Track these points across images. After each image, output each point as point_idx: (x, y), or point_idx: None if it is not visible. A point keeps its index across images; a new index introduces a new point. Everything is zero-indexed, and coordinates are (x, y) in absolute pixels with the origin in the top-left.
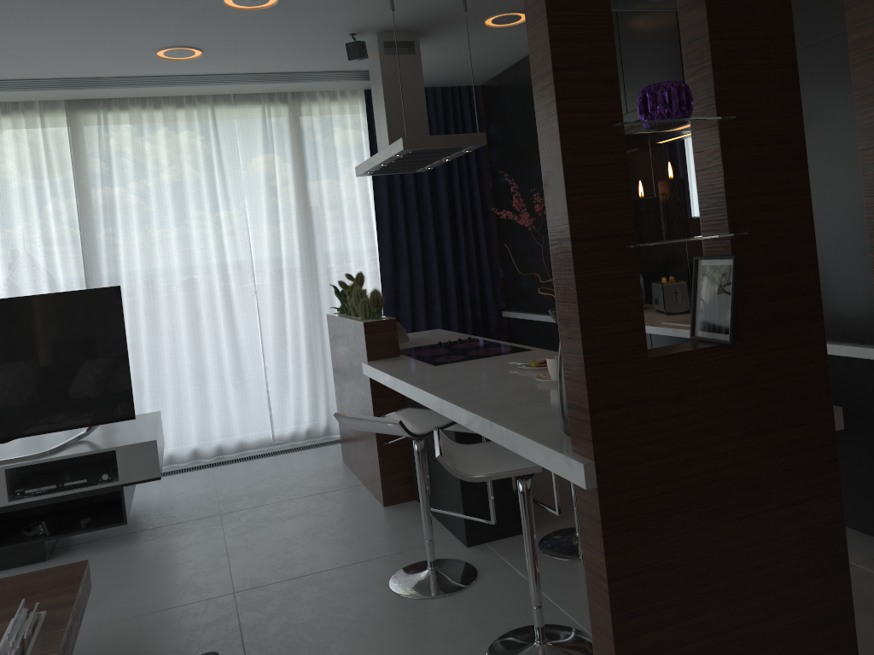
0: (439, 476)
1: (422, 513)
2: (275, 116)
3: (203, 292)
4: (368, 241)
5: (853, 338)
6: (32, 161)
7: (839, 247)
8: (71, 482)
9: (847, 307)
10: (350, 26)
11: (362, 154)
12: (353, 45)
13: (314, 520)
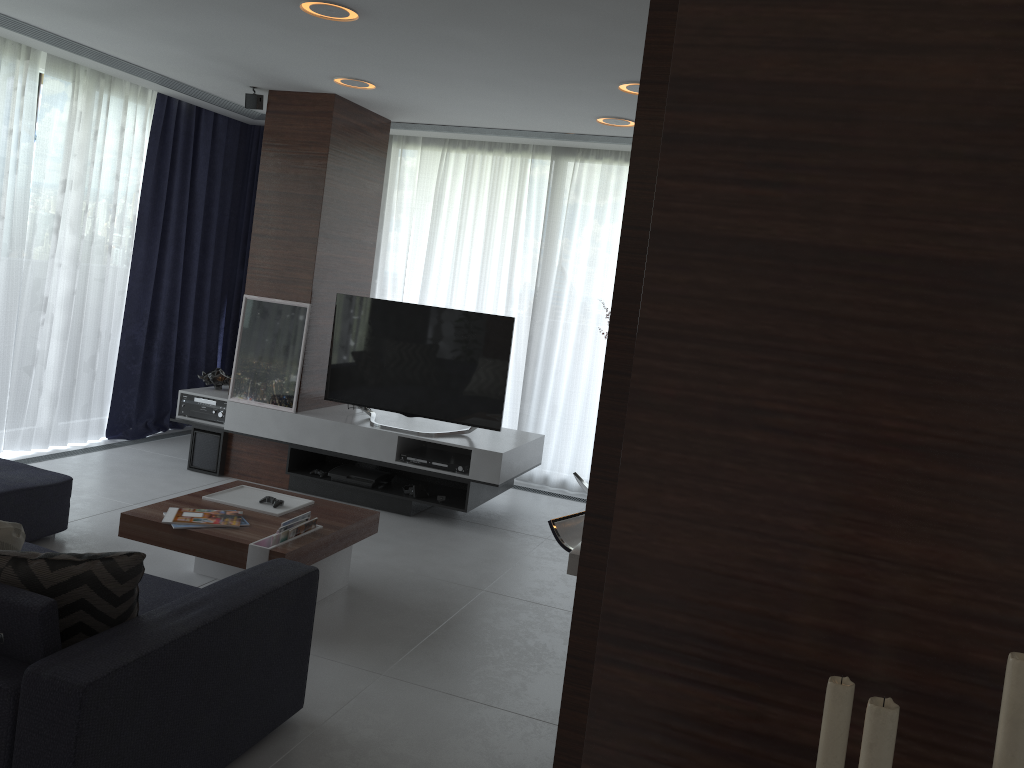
0: None
1: None
2: None
3: None
4: None
5: None
6: (516, 195)
7: None
8: (437, 463)
9: None
10: None
11: None
12: None
13: None
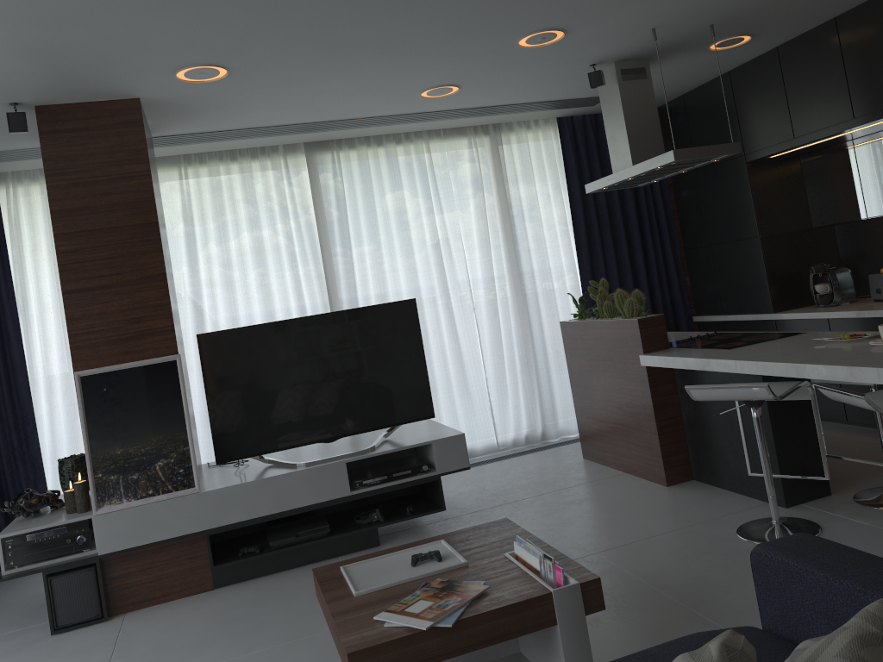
0: (737, 450)
1: (764, 473)
2: (479, 146)
3: (428, 311)
4: (567, 257)
5: None
6: (279, 199)
7: None
8: (398, 473)
9: None
10: (597, 57)
11: (557, 177)
12: (595, 74)
13: (609, 500)
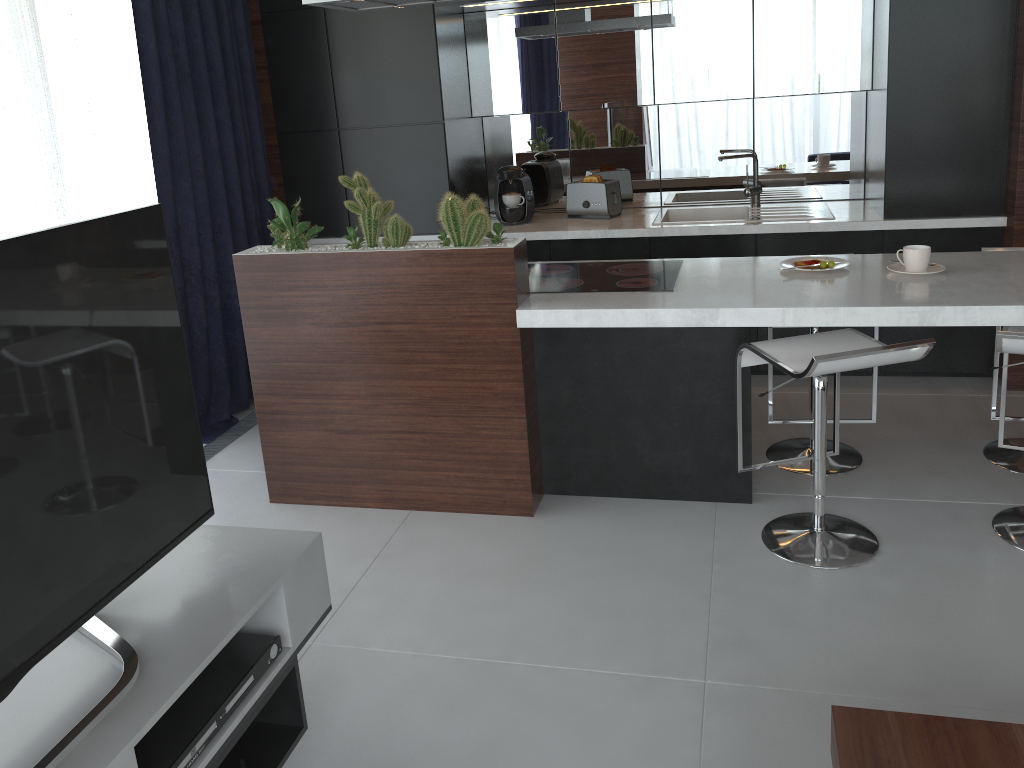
0: (665, 437)
1: (821, 465)
2: None
3: None
4: (128, 129)
5: (948, 212)
6: None
7: (945, 133)
8: (234, 697)
9: (946, 185)
10: None
11: None
12: None
13: (499, 570)
